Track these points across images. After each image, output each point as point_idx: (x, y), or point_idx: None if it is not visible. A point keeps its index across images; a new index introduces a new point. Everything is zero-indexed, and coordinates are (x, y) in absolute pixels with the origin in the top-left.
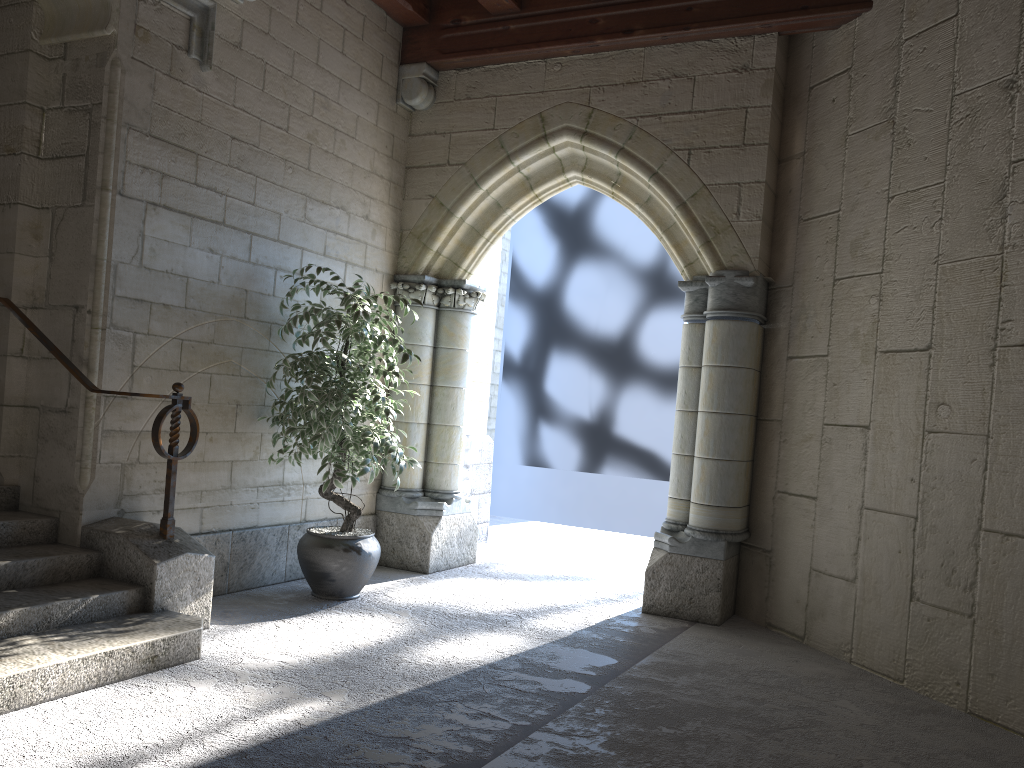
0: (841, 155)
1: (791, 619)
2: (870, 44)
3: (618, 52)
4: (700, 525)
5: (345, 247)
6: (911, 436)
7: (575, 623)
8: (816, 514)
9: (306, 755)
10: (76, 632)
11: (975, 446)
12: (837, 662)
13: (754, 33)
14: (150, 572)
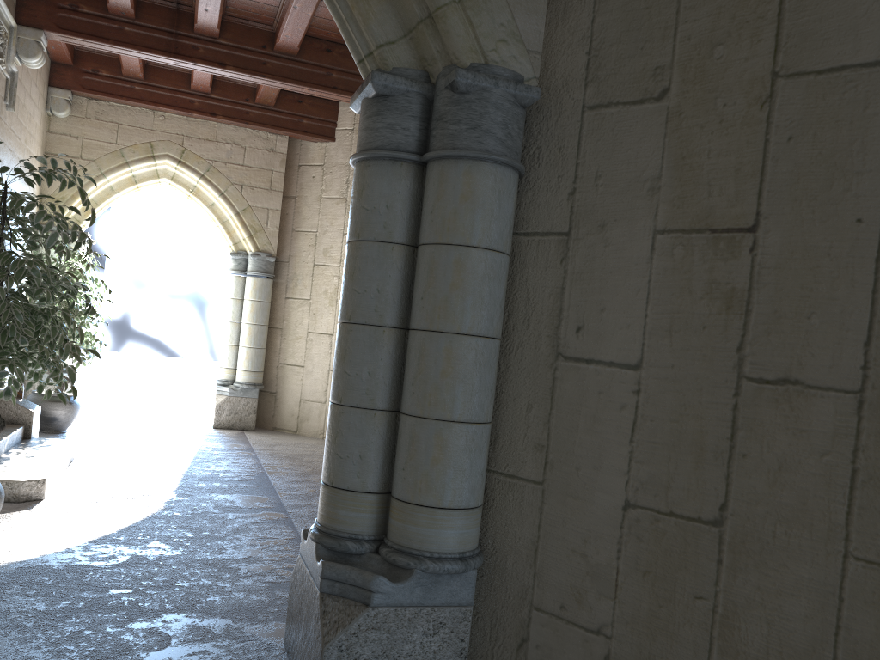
0: (318, 205)
1: (289, 424)
2: (334, 158)
3: (201, 120)
4: (246, 381)
5: None
6: None
7: (195, 434)
8: (304, 374)
9: (206, 477)
10: (29, 447)
11: None
12: (318, 439)
13: (278, 133)
14: (29, 416)
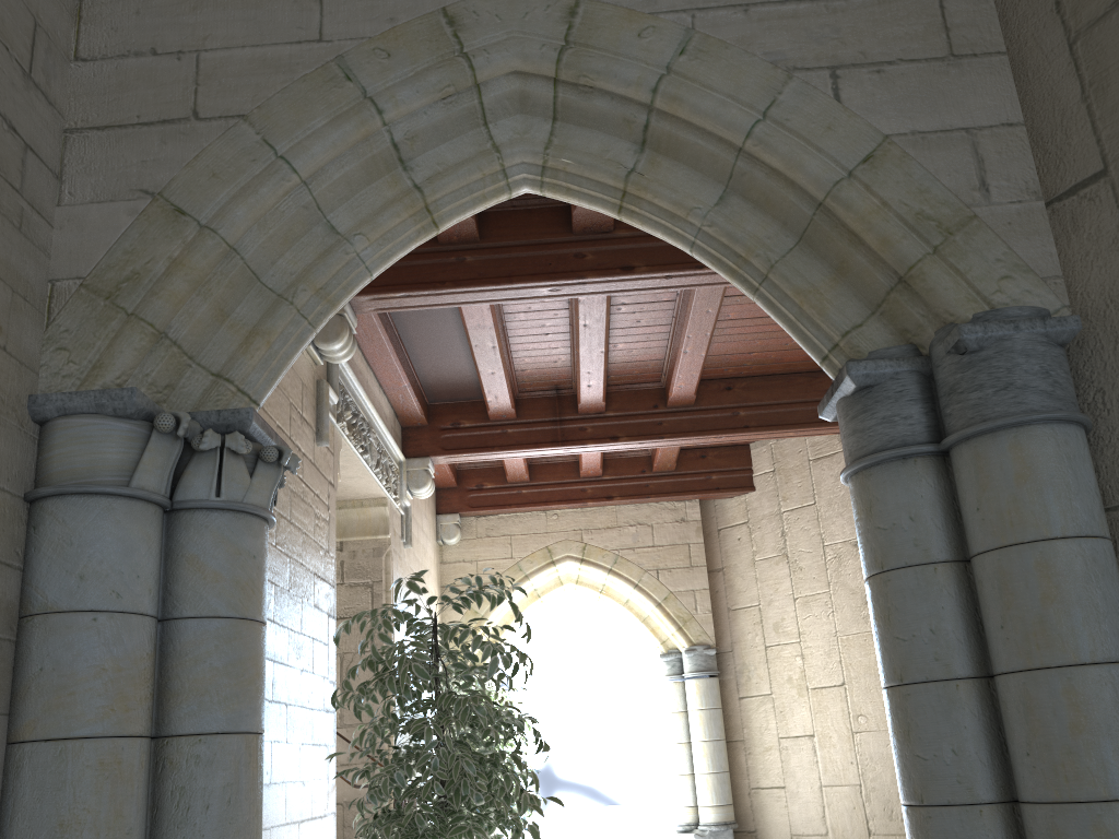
0: (753, 571)
1: None
2: (759, 510)
3: (597, 507)
4: (713, 820)
5: None
6: (844, 736)
7: None
8: (787, 797)
9: None
10: None
11: (887, 736)
12: None
13: (685, 499)
14: None
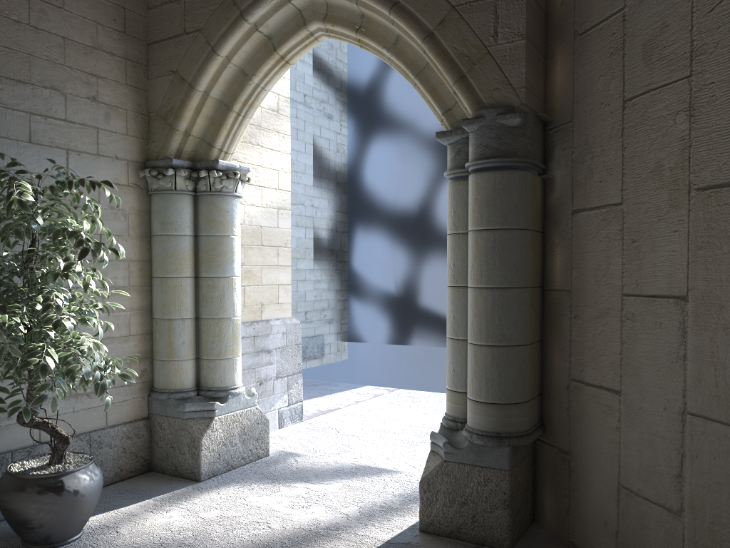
0: None
1: (599, 545)
2: None
3: None
4: (478, 427)
5: (64, 133)
6: None
7: None
8: (621, 414)
9: None
10: None
11: None
12: None
13: None
14: None
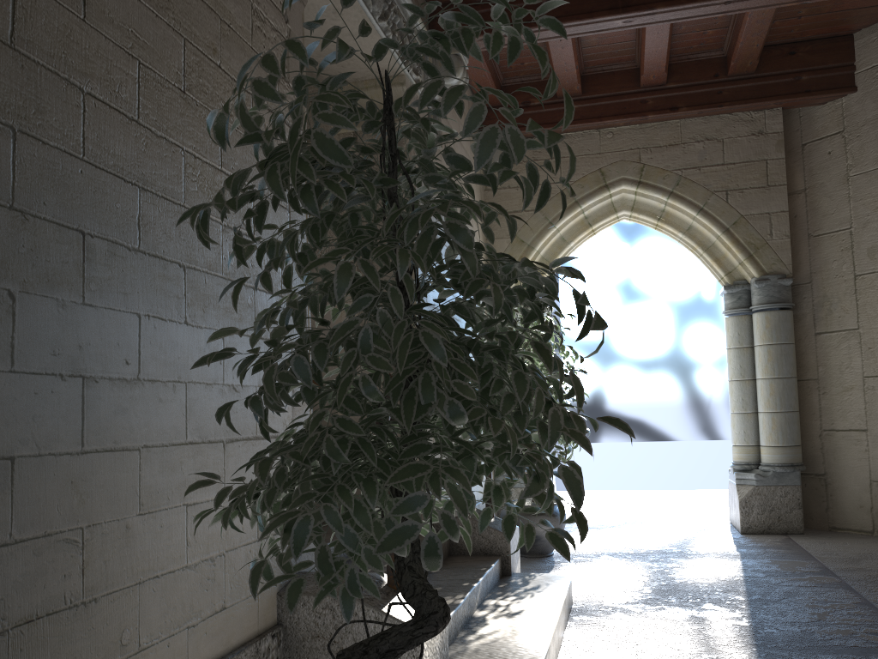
0: (845, 190)
1: (856, 520)
2: (860, 115)
3: (658, 123)
4: (777, 462)
5: None
6: None
7: (722, 546)
8: (869, 441)
9: (795, 639)
10: (509, 593)
11: None
12: None
13: (765, 108)
14: (505, 543)
